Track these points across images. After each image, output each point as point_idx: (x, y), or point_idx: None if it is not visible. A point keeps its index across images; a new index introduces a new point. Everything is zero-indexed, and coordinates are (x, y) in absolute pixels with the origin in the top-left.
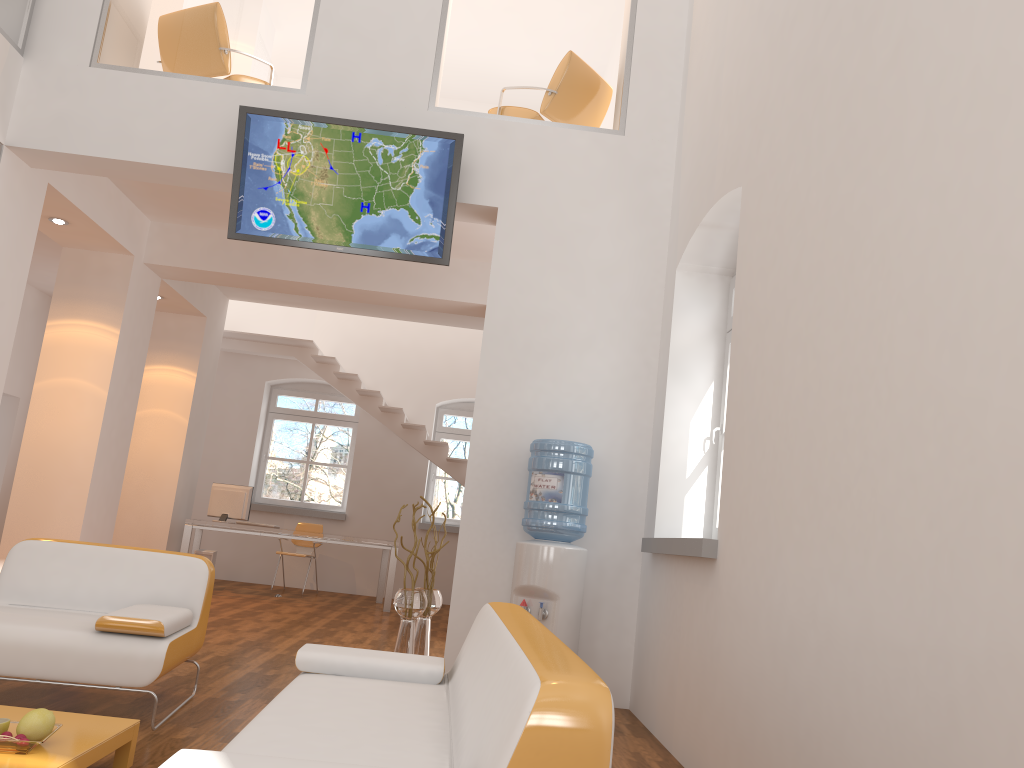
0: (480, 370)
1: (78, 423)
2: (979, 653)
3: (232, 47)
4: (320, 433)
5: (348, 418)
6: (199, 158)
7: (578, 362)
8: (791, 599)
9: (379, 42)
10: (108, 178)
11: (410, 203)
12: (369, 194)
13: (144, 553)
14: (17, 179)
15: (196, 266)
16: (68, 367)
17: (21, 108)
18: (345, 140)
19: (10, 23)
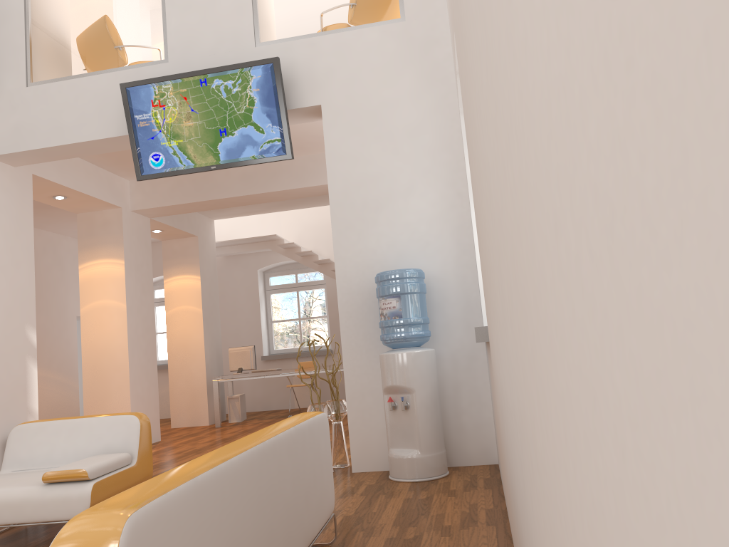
0: (333, 231)
1: (112, 329)
2: (518, 413)
3: (113, 43)
4: (310, 296)
5: (320, 282)
6: (108, 129)
7: (405, 206)
8: (497, 371)
9: (210, 7)
10: (83, 159)
11: (253, 120)
12: (223, 121)
13: (95, 418)
14: (5, 177)
15: (164, 204)
16: (98, 293)
17: None
18: (196, 87)
19: None
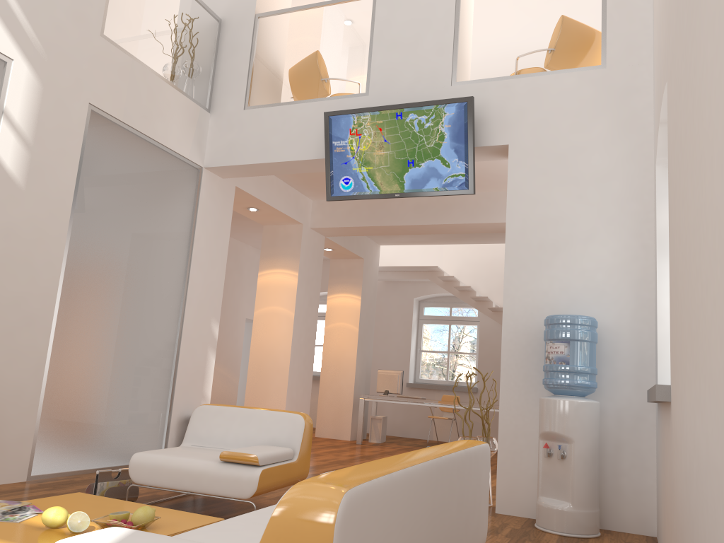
0: (505, 268)
1: (279, 334)
2: None
3: (322, 76)
4: (461, 331)
5: (473, 319)
6: (307, 152)
7: (583, 252)
8: (688, 431)
9: (414, 47)
10: (277, 177)
11: (441, 154)
12: (412, 153)
13: (266, 411)
14: (214, 186)
15: (341, 225)
16: (271, 299)
17: (210, 143)
18: (392, 119)
19: (199, 94)
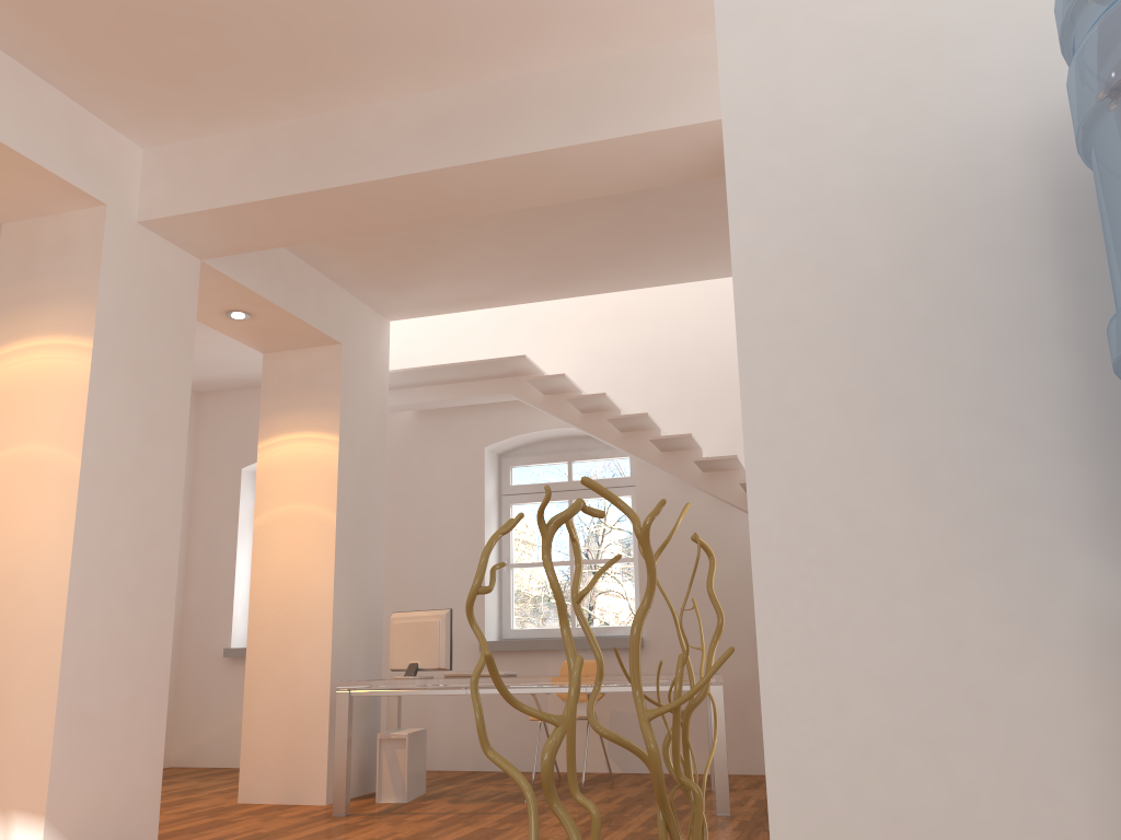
0: None
1: (39, 525)
2: None
3: None
4: (600, 522)
5: (621, 482)
6: None
7: None
8: None
9: None
10: None
11: None
12: None
13: None
14: None
15: (219, 202)
16: (19, 427)
17: None
18: None
19: None
